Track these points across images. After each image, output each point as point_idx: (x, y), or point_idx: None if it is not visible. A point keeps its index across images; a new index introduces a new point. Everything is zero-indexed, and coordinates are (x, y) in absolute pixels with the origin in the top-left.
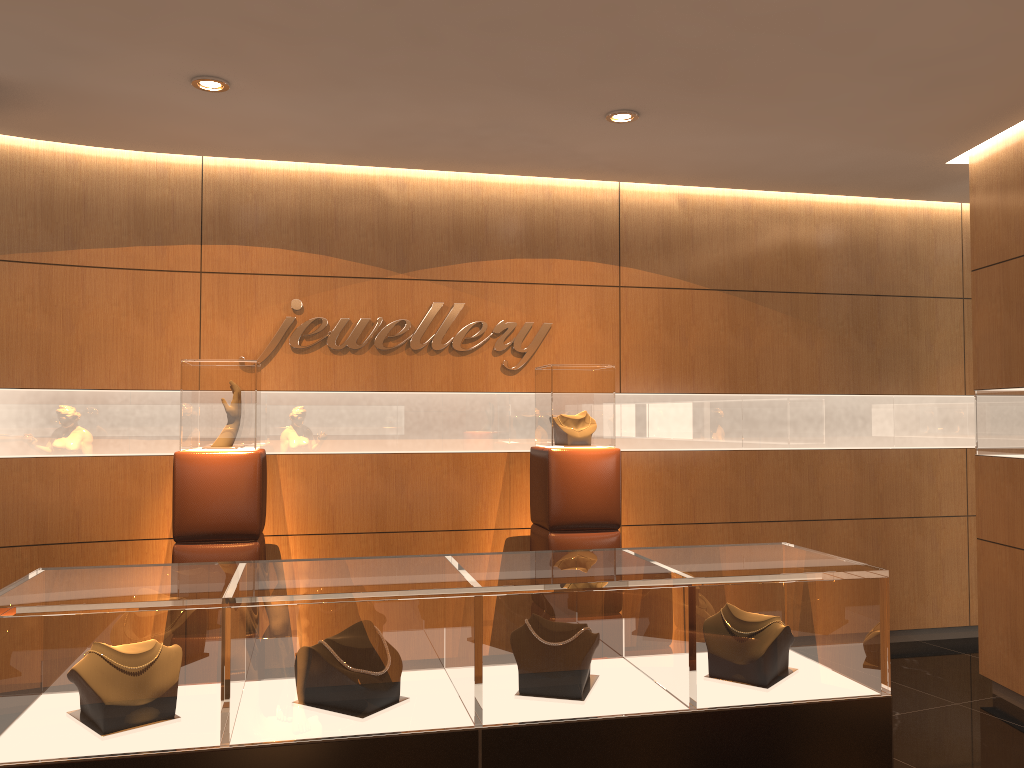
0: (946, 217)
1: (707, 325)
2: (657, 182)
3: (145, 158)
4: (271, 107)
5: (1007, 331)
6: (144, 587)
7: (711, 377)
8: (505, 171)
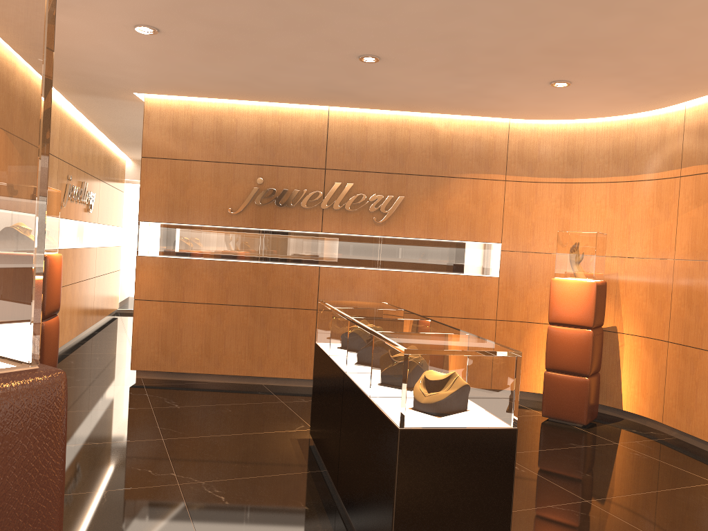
0: (58, 106)
1: None
2: None
3: None
4: None
5: (172, 194)
6: (456, 339)
7: None
8: None
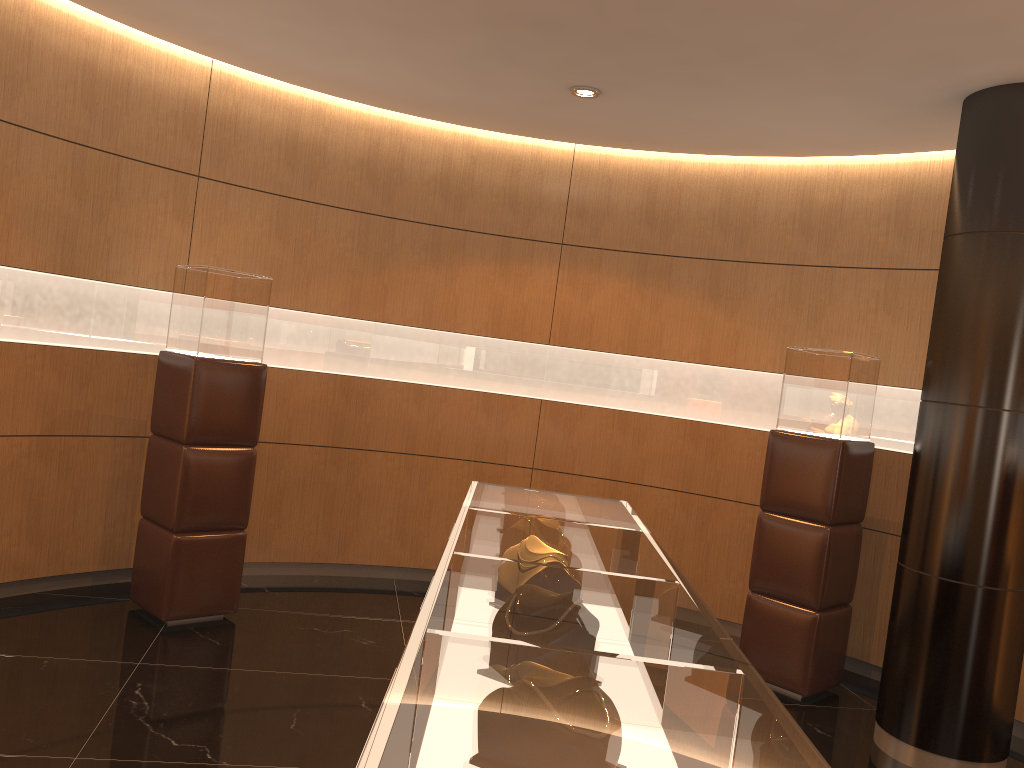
0: None
1: None
2: None
3: None
4: None
5: None
6: (522, 502)
7: None
8: None
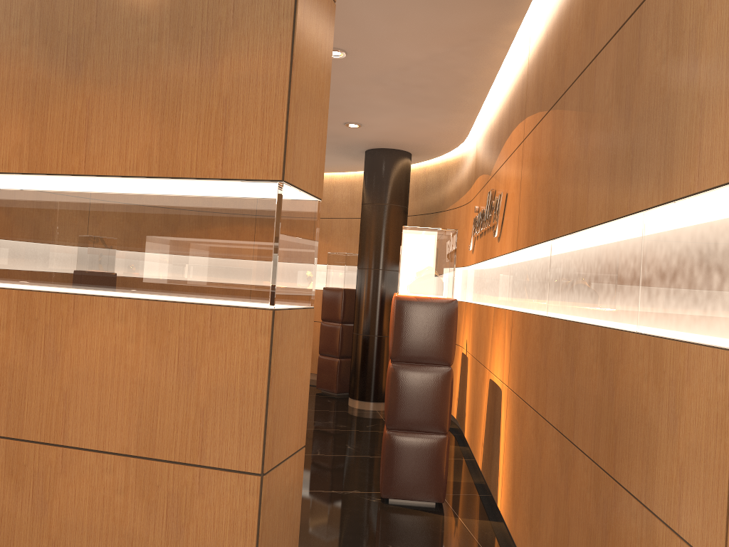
0: None
1: (544, 158)
2: (515, 20)
3: (471, 143)
4: (378, 119)
5: None
6: None
7: (541, 222)
8: (485, 77)
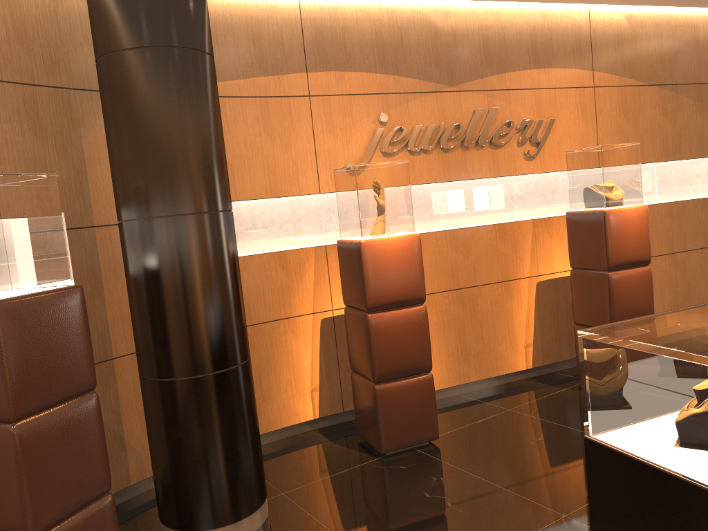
0: None
1: (648, 112)
2: (619, 3)
3: None
4: None
5: None
6: None
7: (653, 150)
8: None
